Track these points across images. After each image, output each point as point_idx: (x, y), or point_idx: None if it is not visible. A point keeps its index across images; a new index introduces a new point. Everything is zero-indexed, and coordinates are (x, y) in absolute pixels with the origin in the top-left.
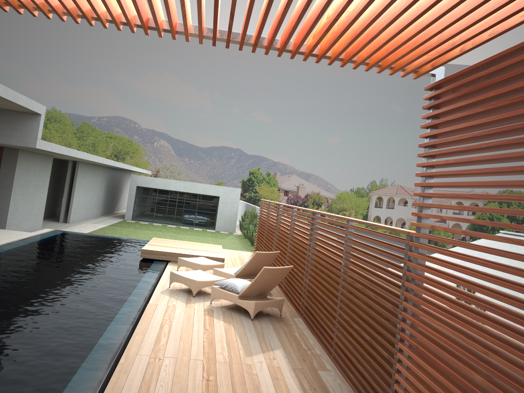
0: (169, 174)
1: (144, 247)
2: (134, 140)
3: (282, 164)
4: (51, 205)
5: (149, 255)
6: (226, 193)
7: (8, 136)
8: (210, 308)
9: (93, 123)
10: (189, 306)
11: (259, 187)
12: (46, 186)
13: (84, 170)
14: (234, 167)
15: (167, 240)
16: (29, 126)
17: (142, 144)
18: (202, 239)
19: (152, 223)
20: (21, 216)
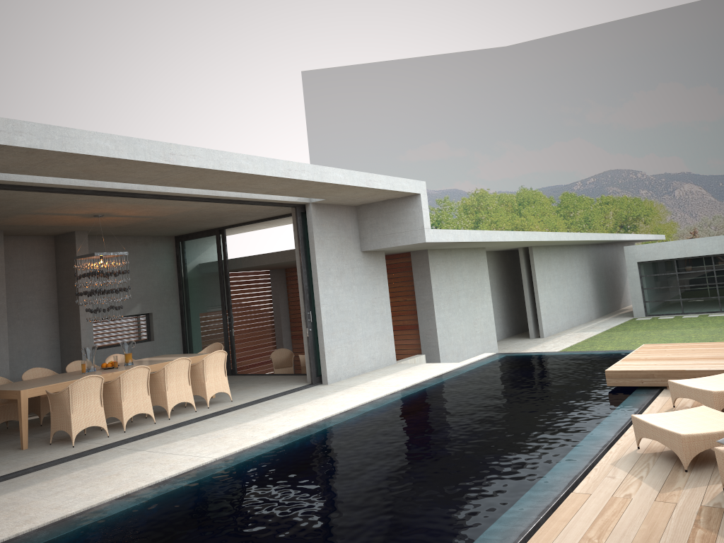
0: (715, 232)
1: (610, 367)
2: (642, 198)
3: None
4: (517, 315)
5: (621, 379)
6: None
7: (391, 235)
8: (717, 503)
9: (577, 191)
10: (664, 499)
11: None
12: (487, 291)
13: (545, 257)
14: None
15: (668, 345)
16: (411, 214)
17: (656, 199)
18: None
19: (681, 316)
20: (460, 339)
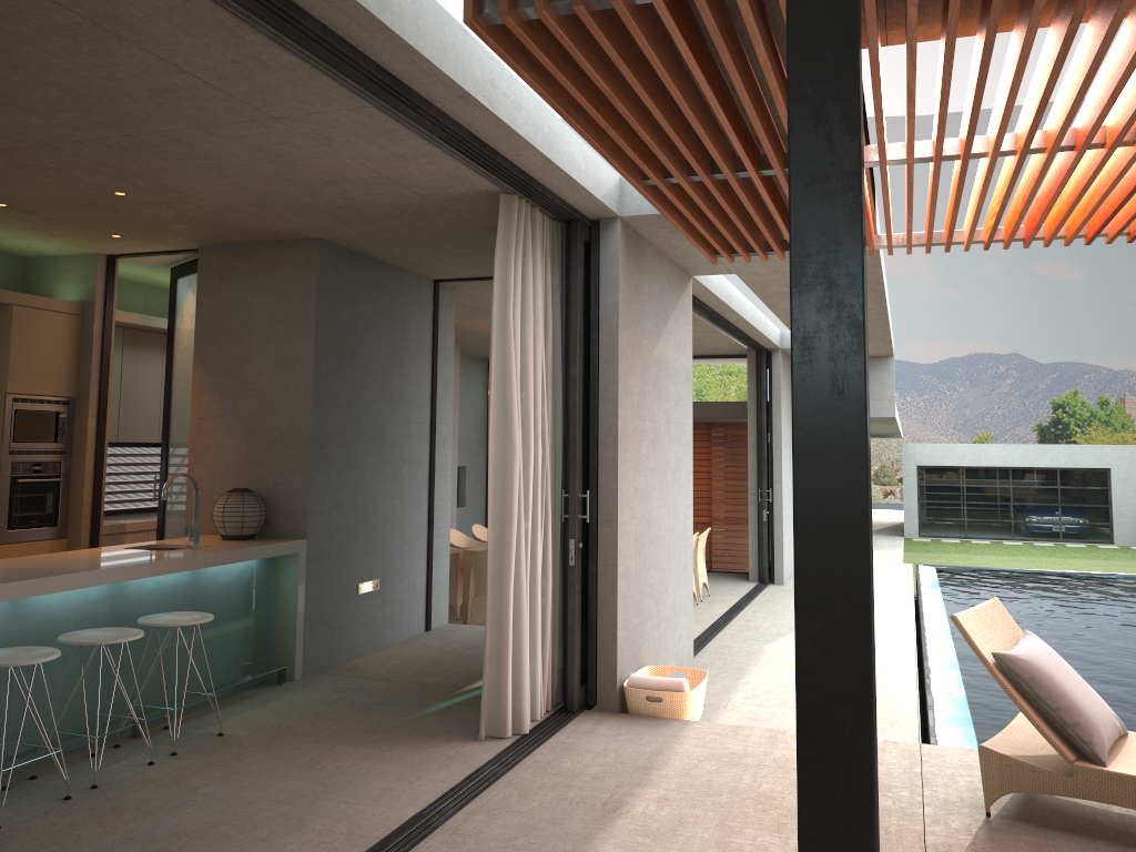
0: None
1: None
2: None
3: (1135, 374)
4: None
5: None
6: (1125, 459)
7: None
8: None
9: None
10: None
11: (1083, 435)
12: None
13: None
14: (1012, 398)
15: None
16: (876, 379)
17: None
18: (1128, 565)
19: (967, 541)
20: None
